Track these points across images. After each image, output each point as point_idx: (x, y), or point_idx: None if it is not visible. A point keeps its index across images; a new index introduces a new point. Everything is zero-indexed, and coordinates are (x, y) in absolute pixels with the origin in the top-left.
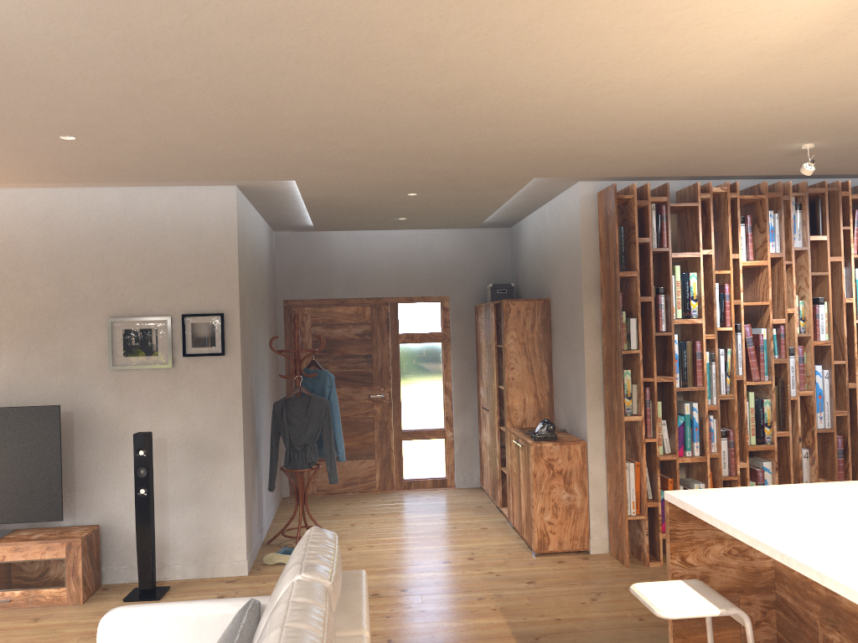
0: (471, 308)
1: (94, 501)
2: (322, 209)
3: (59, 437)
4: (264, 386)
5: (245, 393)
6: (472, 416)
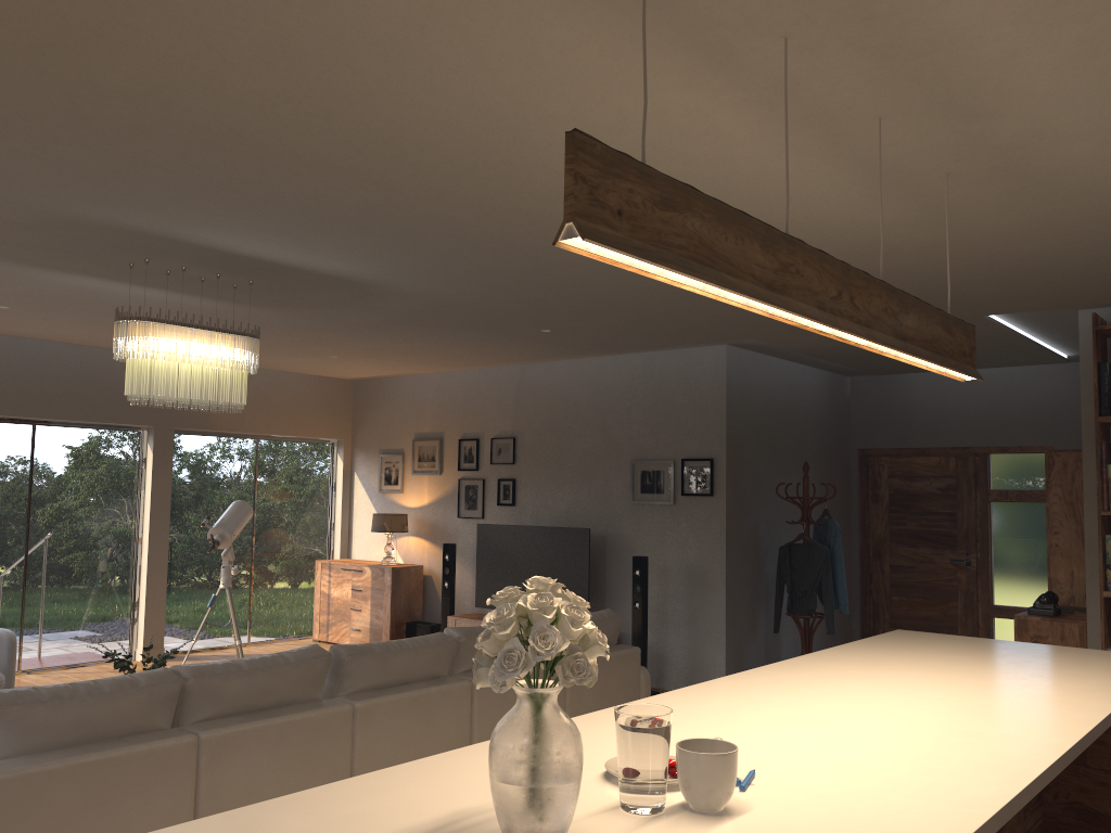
0: None
1: (617, 612)
2: (832, 357)
3: (587, 553)
4: (797, 533)
5: (737, 533)
6: None
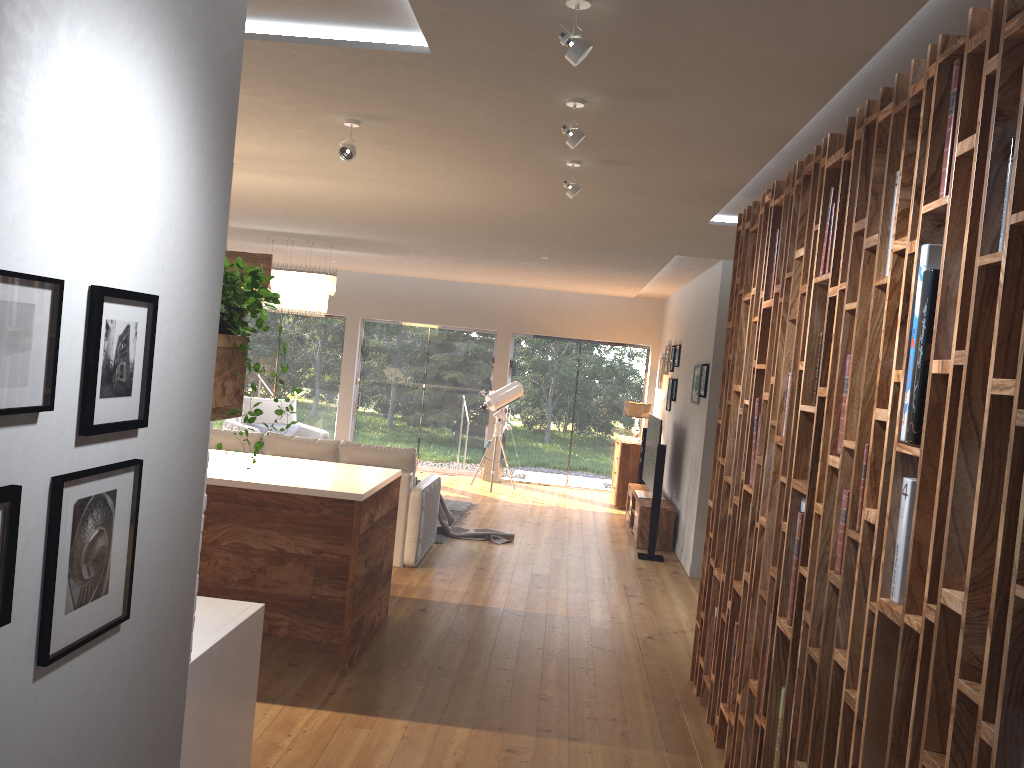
0: None
1: (681, 494)
2: None
3: (658, 440)
4: None
5: None
6: None
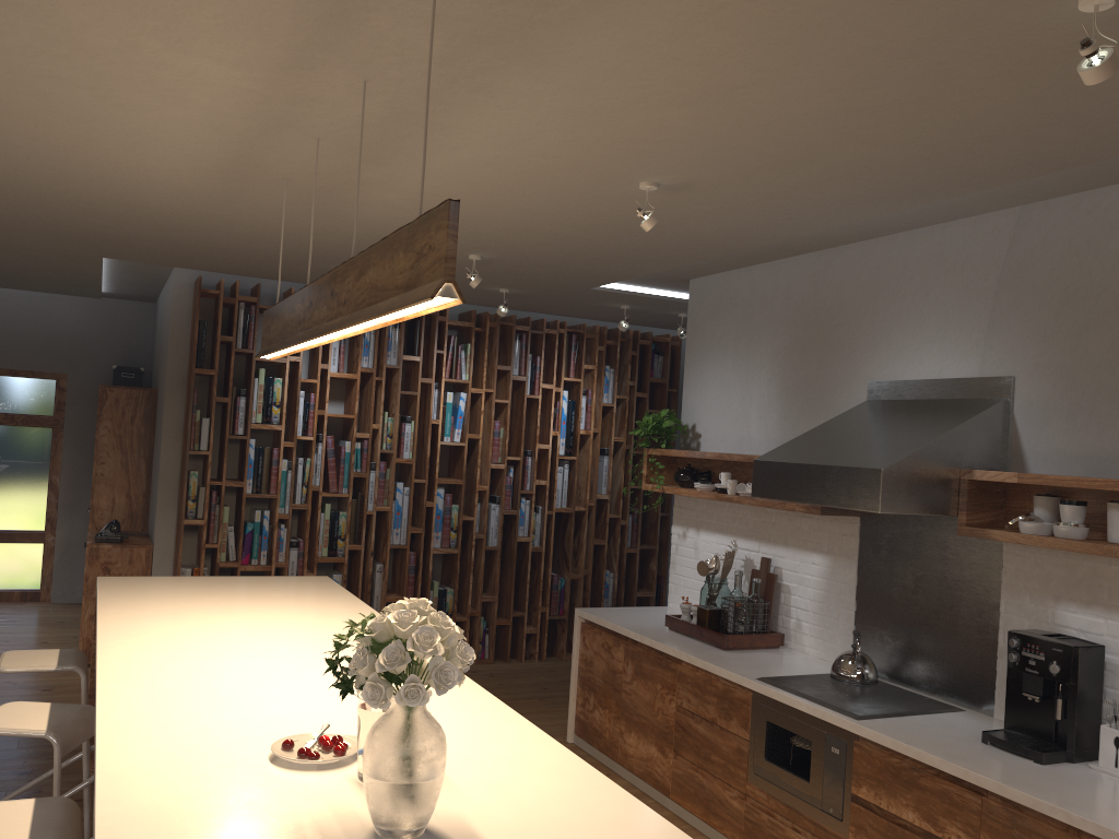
0: (95, 391)
1: None
2: None
3: None
4: None
5: None
6: (82, 519)
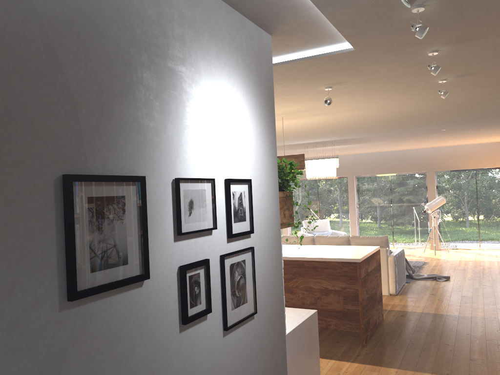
0: None
1: None
2: None
3: None
4: None
5: None
6: None
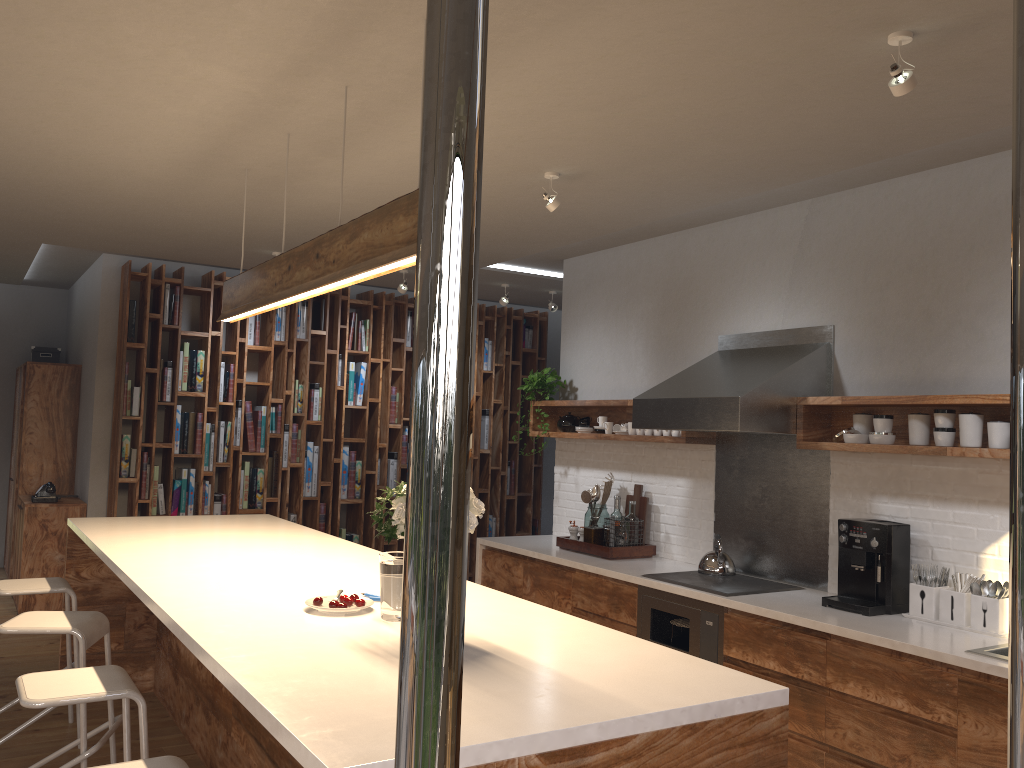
0: (12, 371)
1: None
2: None
3: None
4: None
5: None
6: (1, 489)
